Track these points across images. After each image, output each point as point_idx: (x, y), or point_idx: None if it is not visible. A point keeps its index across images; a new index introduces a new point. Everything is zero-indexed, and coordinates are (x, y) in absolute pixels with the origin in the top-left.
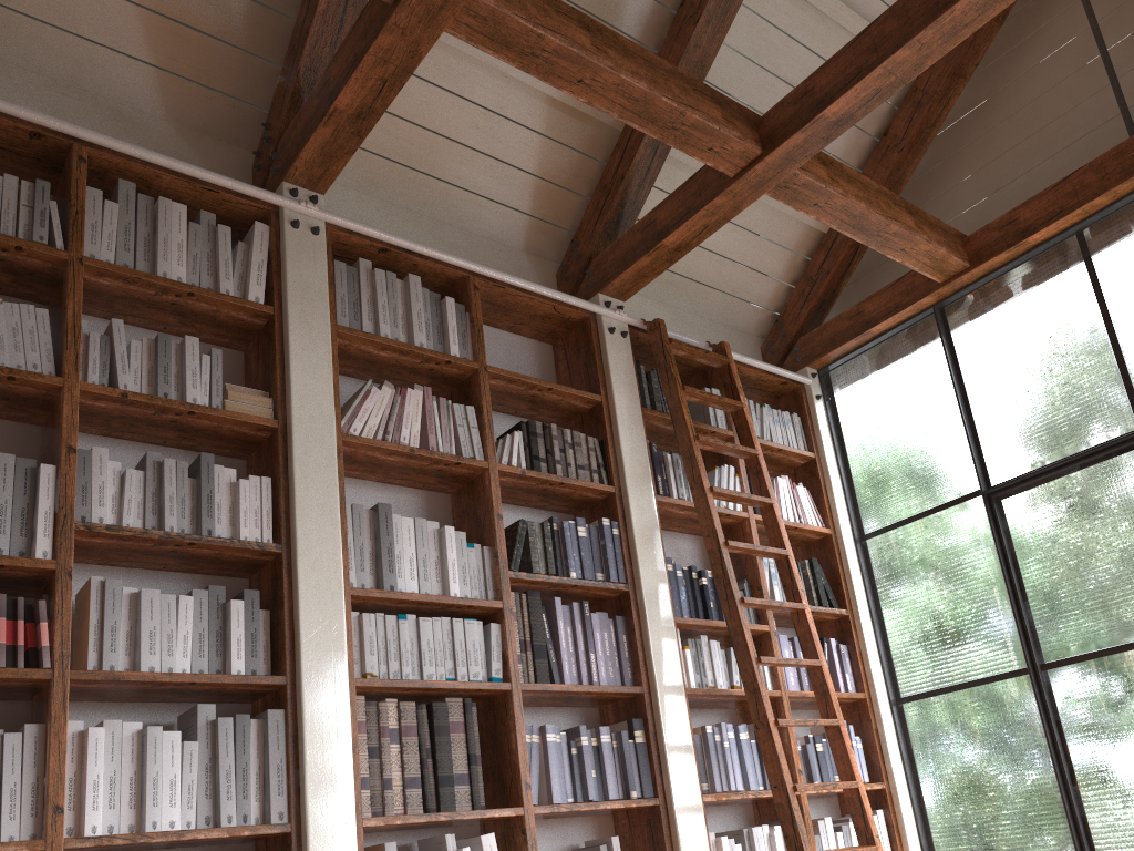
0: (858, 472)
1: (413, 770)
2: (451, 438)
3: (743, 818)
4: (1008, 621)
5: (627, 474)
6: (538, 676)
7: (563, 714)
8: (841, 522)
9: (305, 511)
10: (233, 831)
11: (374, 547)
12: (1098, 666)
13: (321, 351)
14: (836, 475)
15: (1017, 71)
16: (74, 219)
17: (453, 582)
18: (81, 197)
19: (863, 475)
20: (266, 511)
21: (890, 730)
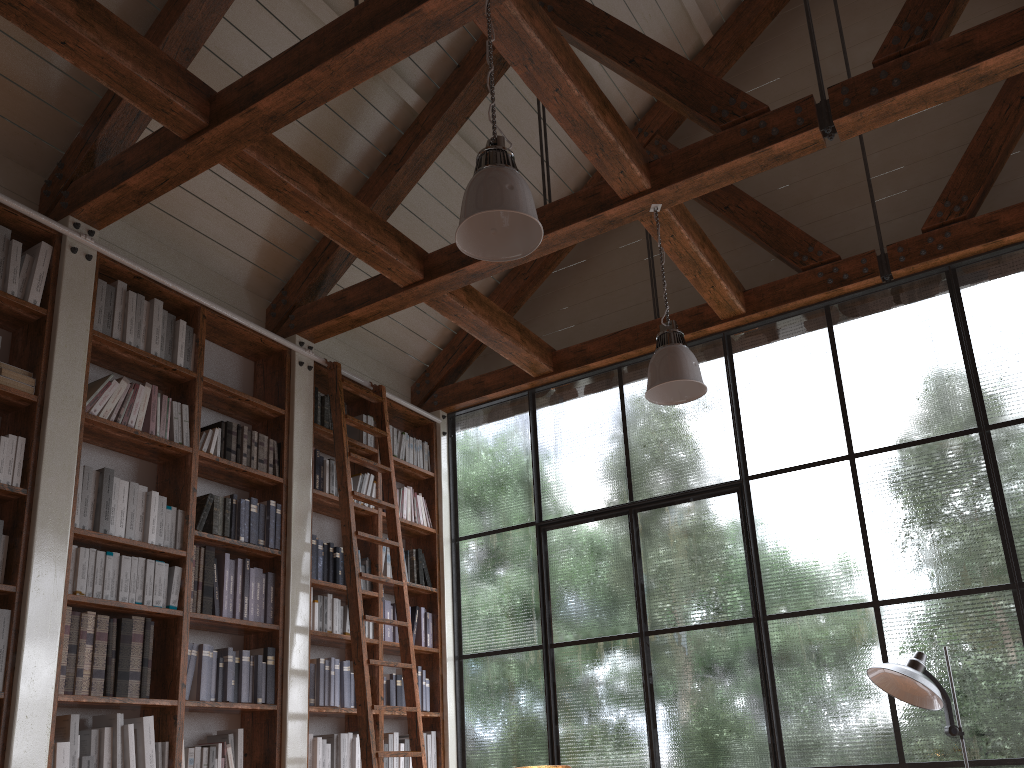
0: (462, 492)
1: (100, 665)
2: (167, 426)
3: (337, 727)
4: (537, 612)
5: (294, 471)
6: (204, 608)
7: (216, 637)
8: (444, 526)
9: (49, 467)
10: None
11: (96, 500)
12: (582, 649)
13: (80, 350)
14: (447, 492)
15: (605, 248)
16: None
17: (152, 533)
18: None
19: (465, 495)
20: (18, 462)
21: (451, 677)
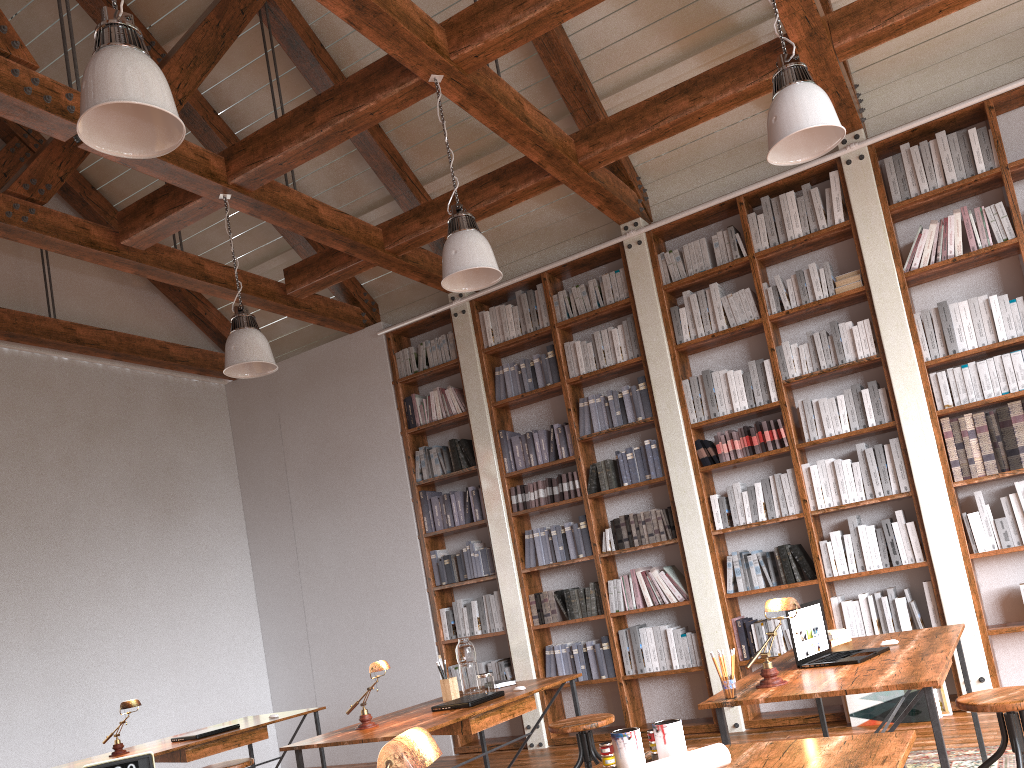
0: None
1: (987, 450)
2: (986, 233)
3: None
4: None
5: None
6: None
7: None
8: None
9: (886, 332)
10: (881, 499)
11: (941, 330)
12: None
13: (879, 233)
14: None
15: None
16: (745, 238)
17: (999, 331)
18: (745, 224)
19: None
20: (869, 338)
21: None
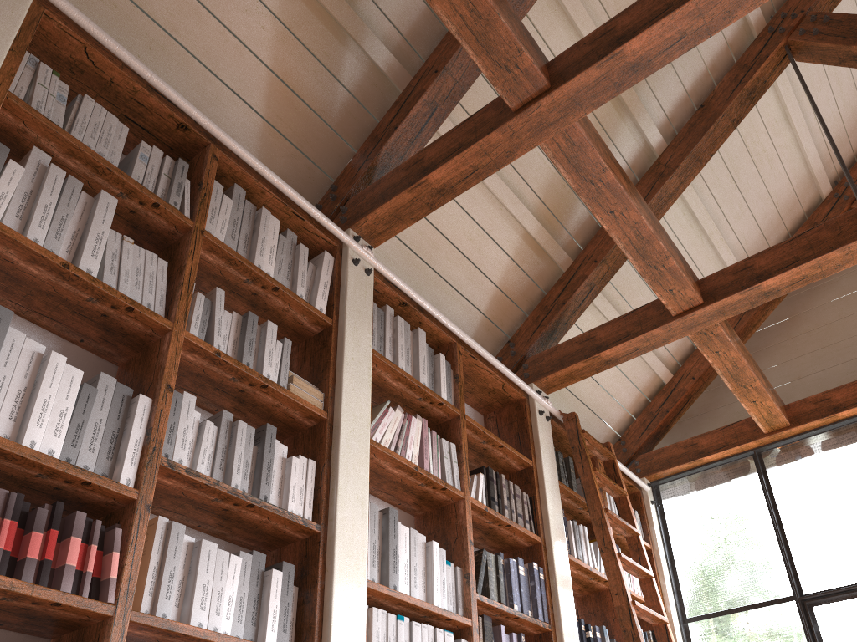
0: (682, 566)
1: None
2: (438, 466)
3: None
4: None
5: (551, 529)
6: None
7: None
8: (670, 604)
9: (344, 498)
10: None
11: (381, 547)
12: None
13: (365, 365)
14: (665, 566)
15: (813, 303)
16: (202, 199)
17: (436, 593)
18: (210, 184)
19: (686, 569)
20: (309, 491)
21: None
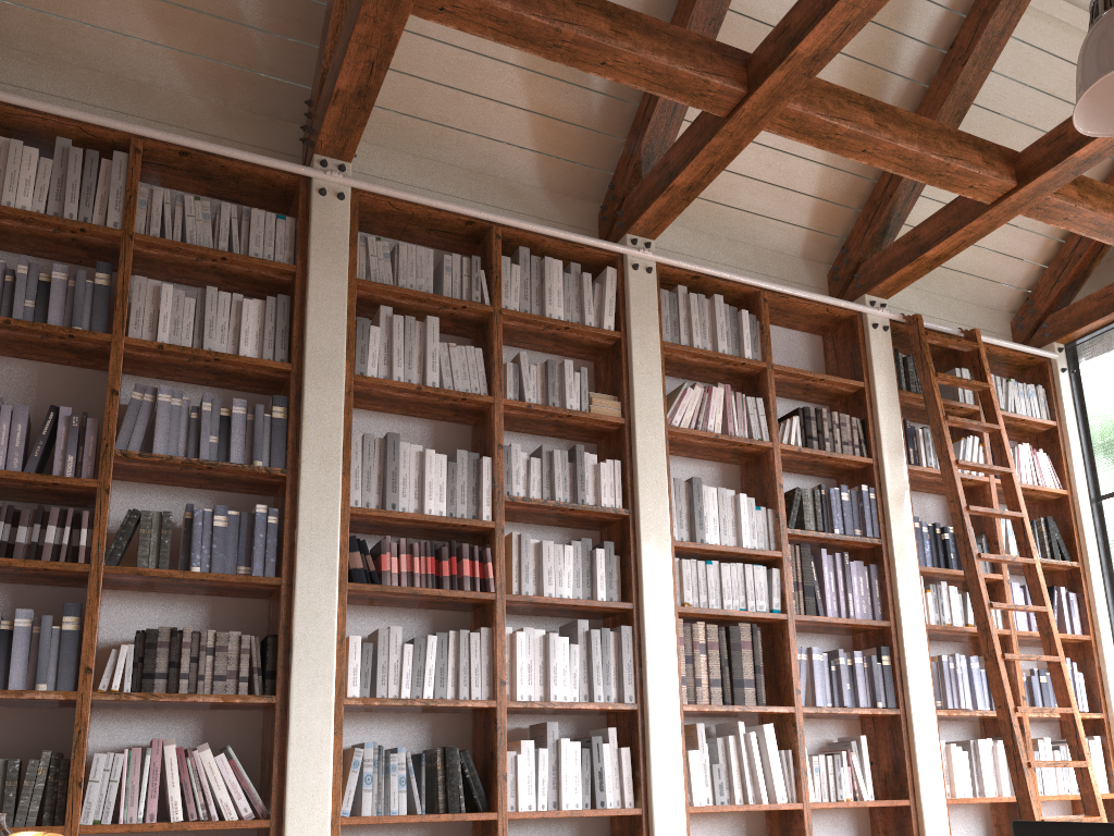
0: (1098, 439)
1: (715, 674)
2: (744, 424)
3: (970, 732)
4: None
5: (883, 448)
6: (807, 609)
7: (822, 639)
8: (1077, 484)
9: (644, 485)
10: (601, 705)
11: (689, 510)
12: None
13: (654, 364)
14: (1076, 442)
15: None
16: (495, 282)
17: (745, 536)
18: (498, 265)
19: (1102, 442)
20: (617, 485)
21: (1112, 669)
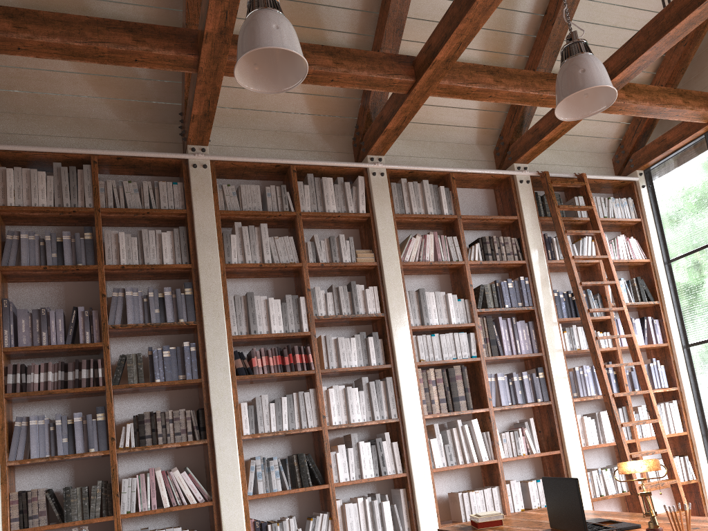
0: (666, 226)
1: (442, 396)
2: (447, 253)
3: (600, 407)
4: None
5: (531, 254)
6: (492, 353)
7: (506, 366)
8: (655, 255)
9: (391, 298)
10: (379, 421)
11: (419, 307)
12: None
13: (390, 229)
14: (653, 229)
15: None
16: (295, 198)
17: (452, 317)
18: (296, 187)
19: (668, 228)
20: (376, 300)
21: (682, 361)
